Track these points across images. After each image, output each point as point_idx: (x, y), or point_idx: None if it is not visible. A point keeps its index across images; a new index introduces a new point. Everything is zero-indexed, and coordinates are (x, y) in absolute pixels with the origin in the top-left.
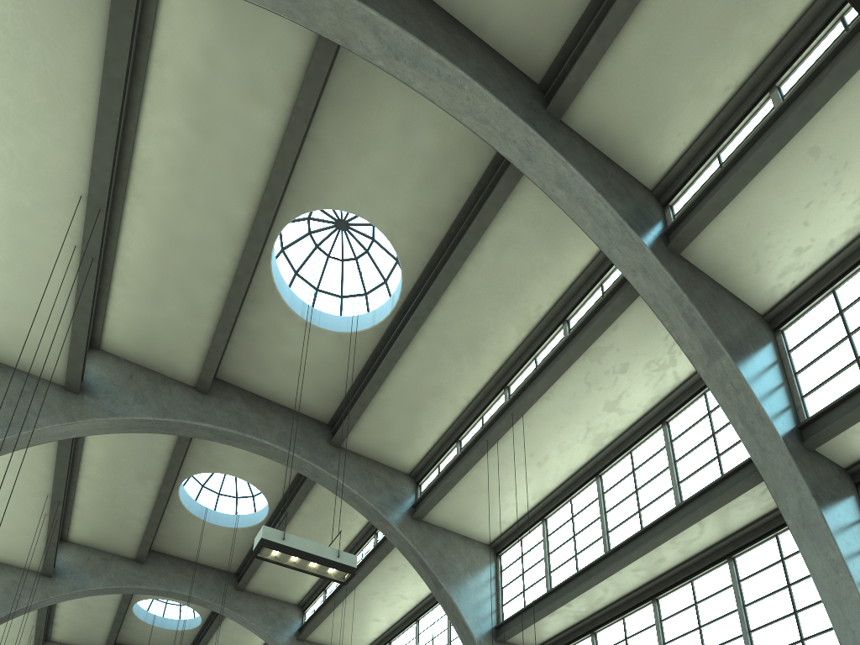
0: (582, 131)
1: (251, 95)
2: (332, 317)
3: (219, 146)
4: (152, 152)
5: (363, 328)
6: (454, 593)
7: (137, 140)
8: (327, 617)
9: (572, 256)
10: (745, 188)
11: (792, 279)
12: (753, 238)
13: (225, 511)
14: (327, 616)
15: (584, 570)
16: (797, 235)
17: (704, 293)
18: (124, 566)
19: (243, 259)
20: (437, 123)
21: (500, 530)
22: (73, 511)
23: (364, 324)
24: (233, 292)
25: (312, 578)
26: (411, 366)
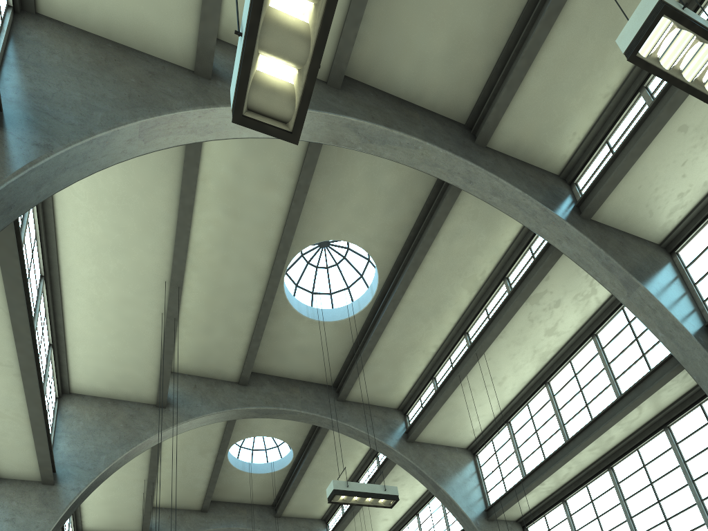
0: (502, 149)
1: (266, 184)
2: (328, 310)
3: (246, 222)
4: (201, 236)
5: (352, 314)
6: (450, 491)
7: (191, 232)
8: (347, 525)
9: (504, 232)
10: (634, 164)
11: (678, 215)
12: (645, 195)
13: (259, 461)
14: (348, 523)
15: (551, 456)
16: (678, 185)
17: (614, 243)
18: (194, 517)
19: (268, 290)
20: (394, 167)
21: (474, 436)
22: (156, 485)
23: (352, 311)
24: (262, 313)
25: None
26: (393, 333)
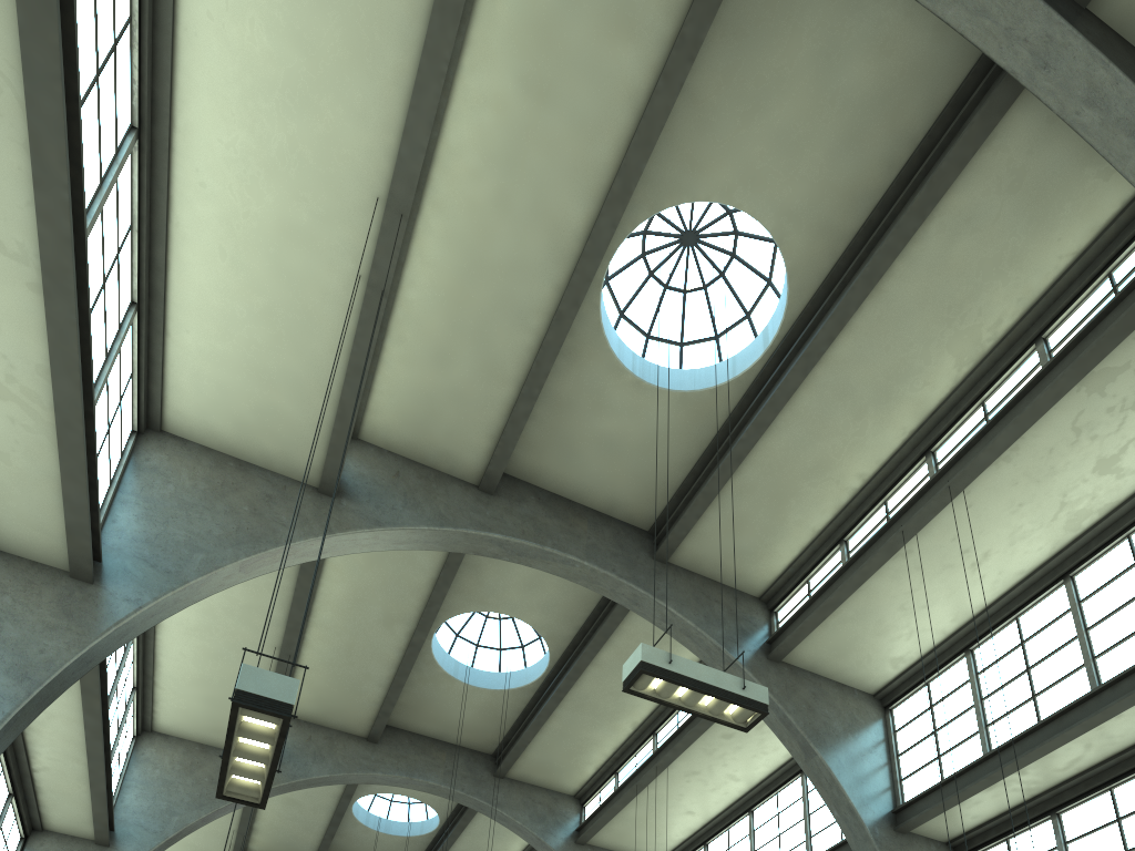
0: (1117, 22)
1: (616, 27)
2: (672, 371)
3: (559, 114)
4: (464, 135)
5: (718, 383)
6: (833, 763)
7: (445, 119)
8: (620, 810)
9: (1064, 235)
10: None
11: None
12: None
13: (485, 668)
14: (623, 807)
15: (1056, 717)
16: None
17: None
18: (354, 747)
19: (571, 285)
20: (878, 44)
21: (894, 671)
22: (295, 672)
23: (718, 377)
24: (550, 338)
25: (599, 757)
26: (788, 432)
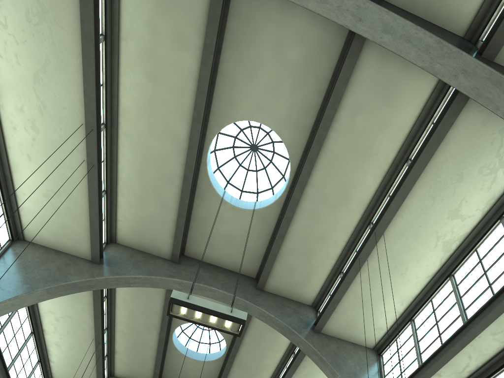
0: (401, 4)
1: (178, 45)
2: (250, 202)
3: (164, 87)
4: (128, 102)
5: (269, 204)
6: None
7: (119, 96)
8: None
9: (407, 108)
10: None
11: None
12: None
13: (203, 352)
14: None
15: (448, 342)
16: None
17: None
18: None
19: (187, 162)
20: (299, 38)
21: (379, 335)
22: (115, 355)
23: (269, 202)
24: (184, 187)
25: None
26: (302, 221)
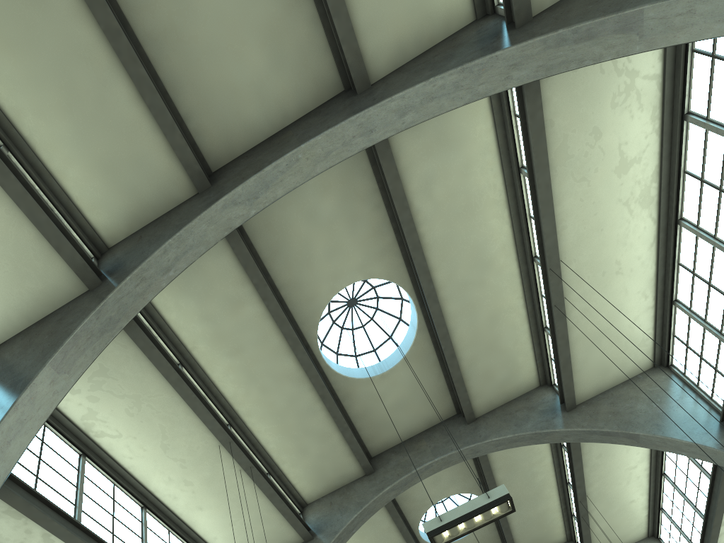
0: (390, 67)
1: (235, 308)
2: (393, 354)
3: (249, 348)
4: (231, 388)
5: (413, 339)
6: (654, 429)
7: (221, 391)
8: (591, 532)
9: (476, 131)
10: None
11: None
12: None
13: None
14: (589, 531)
15: None
16: None
17: (581, 4)
18: None
19: (314, 384)
20: (322, 190)
21: (648, 347)
22: None
23: (411, 336)
24: (328, 405)
25: (556, 514)
26: (460, 324)
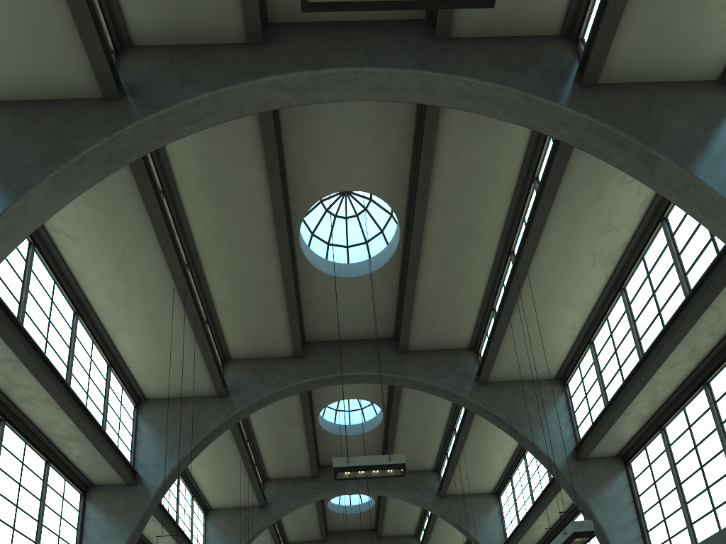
0: (473, 33)
1: (237, 165)
2: (363, 263)
3: (235, 206)
4: (202, 232)
5: (385, 262)
6: (529, 433)
7: (192, 231)
8: (453, 475)
9: (516, 126)
10: None
11: None
12: (667, 27)
13: (357, 421)
14: (452, 474)
15: (627, 381)
16: None
17: (631, 107)
18: (307, 483)
19: (282, 264)
20: None
21: (558, 364)
22: (263, 460)
23: (385, 258)
24: (287, 287)
25: (434, 448)
26: (430, 272)
